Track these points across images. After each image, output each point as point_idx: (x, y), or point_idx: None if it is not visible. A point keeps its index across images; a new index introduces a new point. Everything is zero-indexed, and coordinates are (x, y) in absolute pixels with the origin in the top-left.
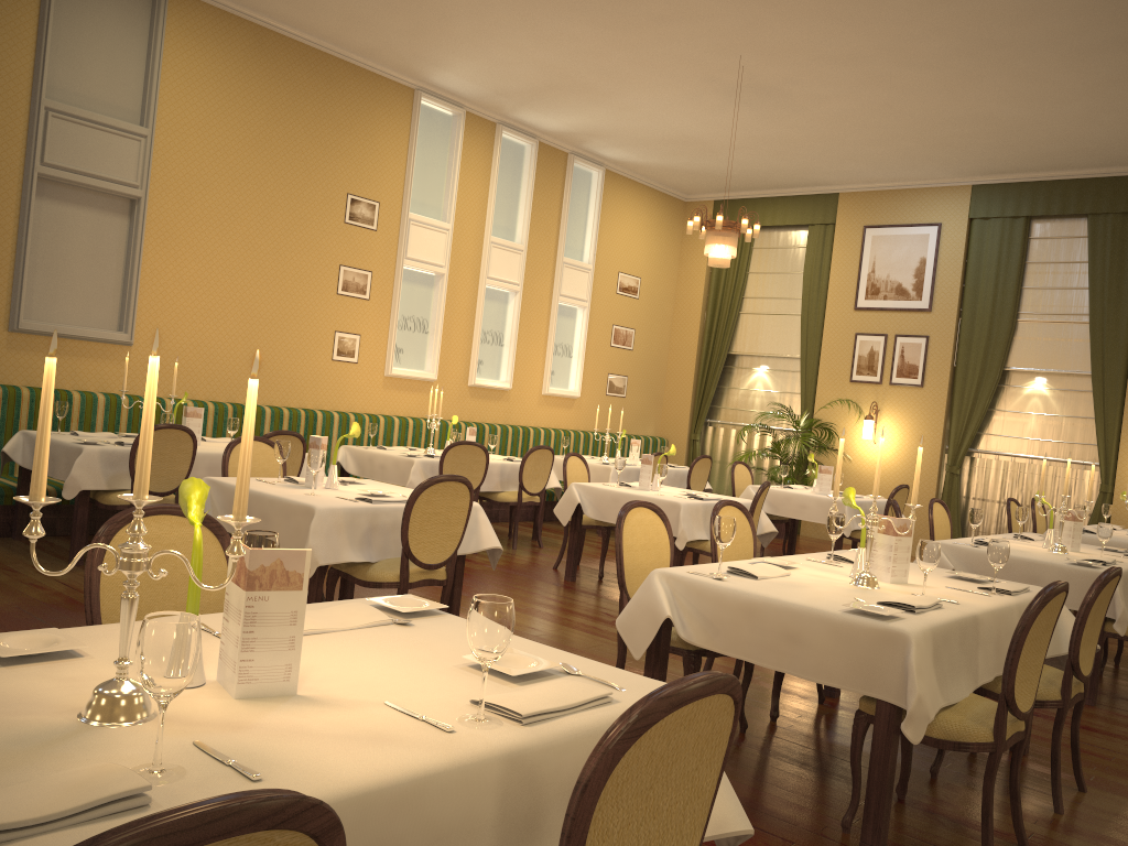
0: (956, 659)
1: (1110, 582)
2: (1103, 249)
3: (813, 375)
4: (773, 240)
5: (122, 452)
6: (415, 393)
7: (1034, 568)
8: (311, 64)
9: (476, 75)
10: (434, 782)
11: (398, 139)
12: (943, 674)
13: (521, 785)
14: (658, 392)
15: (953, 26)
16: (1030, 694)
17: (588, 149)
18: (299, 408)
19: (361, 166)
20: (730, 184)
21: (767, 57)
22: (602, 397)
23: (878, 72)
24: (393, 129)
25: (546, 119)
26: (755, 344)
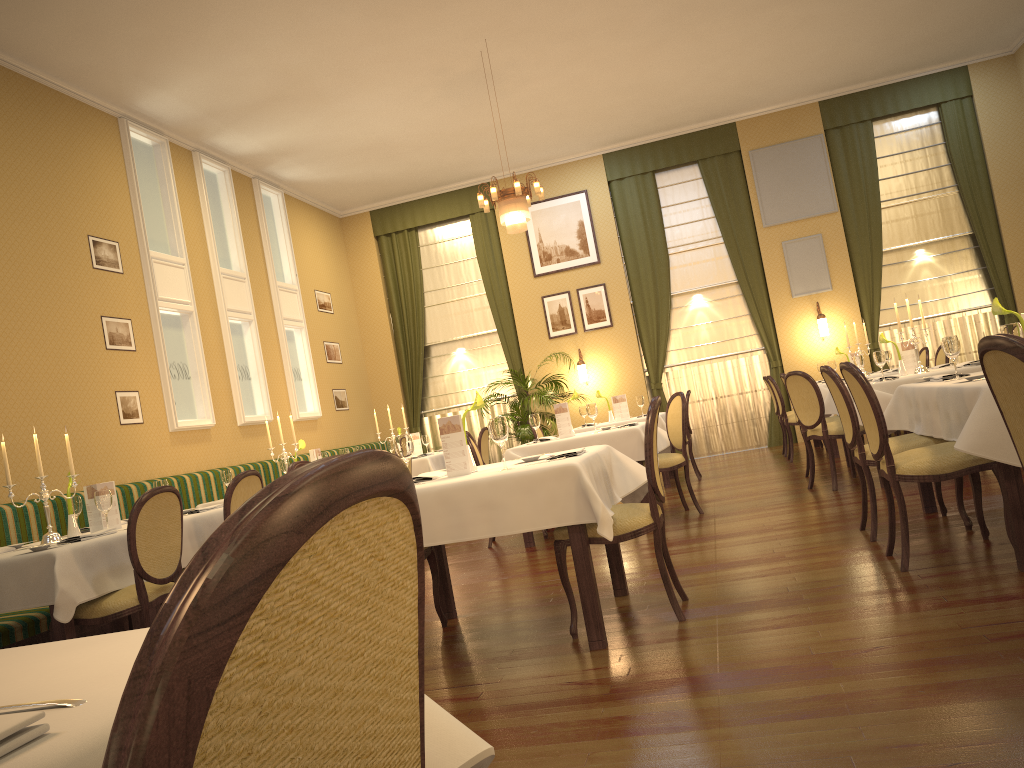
0: None
1: None
2: (717, 184)
3: (514, 342)
4: (438, 235)
5: (92, 545)
6: (199, 444)
7: None
8: (18, 91)
9: (196, 92)
10: None
11: (116, 172)
12: None
13: None
14: (368, 399)
15: None
16: None
17: (270, 171)
18: None
19: (93, 204)
20: (390, 191)
21: (507, 39)
22: (334, 413)
23: (591, 45)
24: (110, 161)
25: (245, 140)
26: (448, 330)
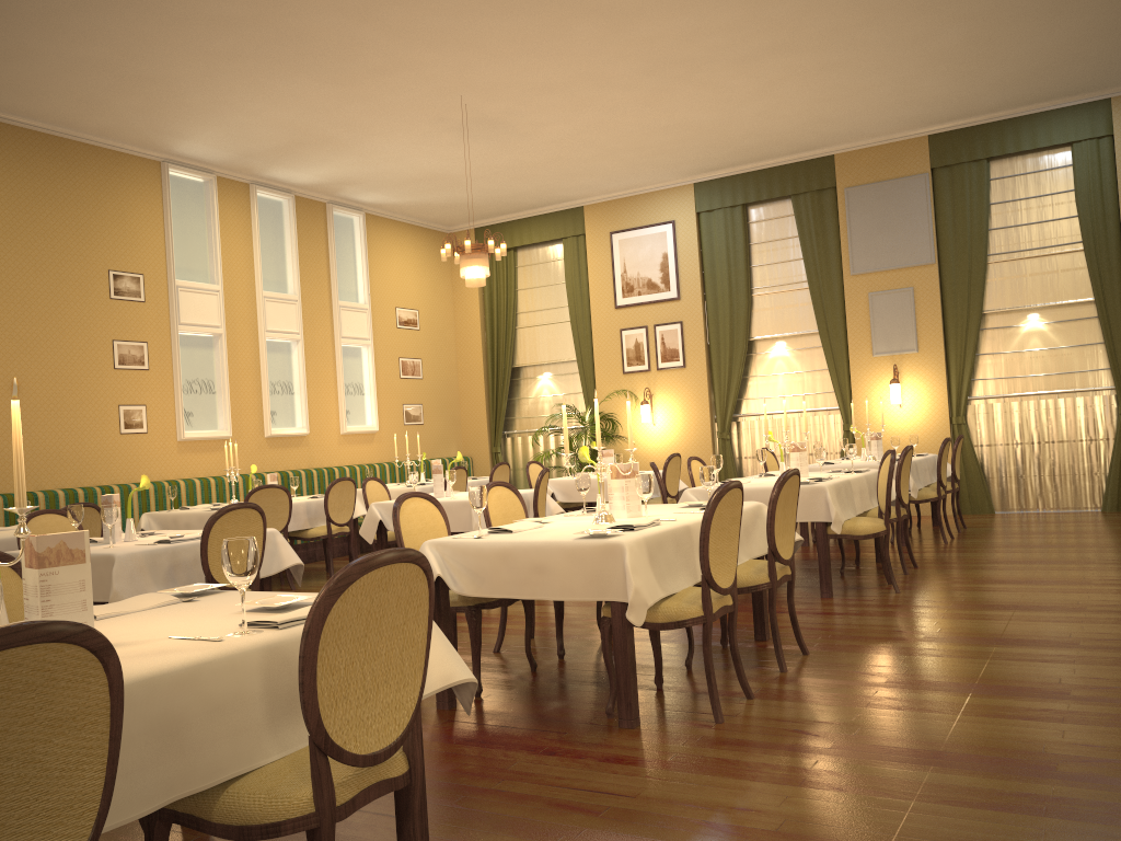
0: (673, 560)
1: (790, 481)
2: (808, 223)
3: (591, 373)
4: (534, 257)
5: None
6: (213, 453)
7: (767, 494)
8: (49, 150)
9: (219, 141)
10: (207, 668)
11: (152, 211)
12: (661, 573)
13: (281, 668)
14: (454, 414)
15: (634, 51)
16: (729, 574)
17: (345, 196)
18: (93, 486)
19: (119, 242)
20: (486, 211)
21: (485, 94)
22: (400, 427)
23: (584, 96)
24: (146, 202)
25: (298, 174)
26: (535, 354)
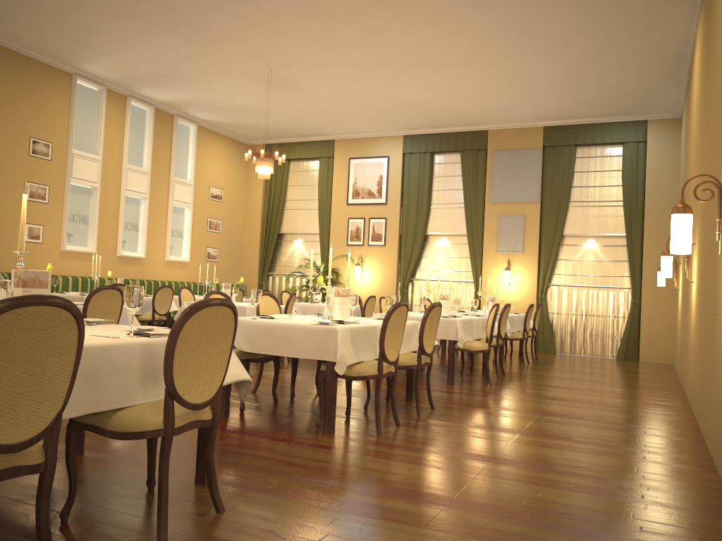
0: (364, 343)
1: (435, 308)
2: (468, 168)
3: (327, 242)
4: (300, 167)
5: None
6: (82, 261)
7: None
8: (1, 56)
9: (112, 66)
10: (113, 348)
11: (62, 104)
12: (357, 349)
13: (150, 356)
14: (238, 258)
15: (377, 51)
16: (395, 354)
17: (186, 112)
18: (3, 272)
19: (39, 120)
20: (274, 134)
21: (284, 63)
22: (203, 261)
23: (344, 73)
24: (59, 98)
25: (159, 94)
26: (293, 227)
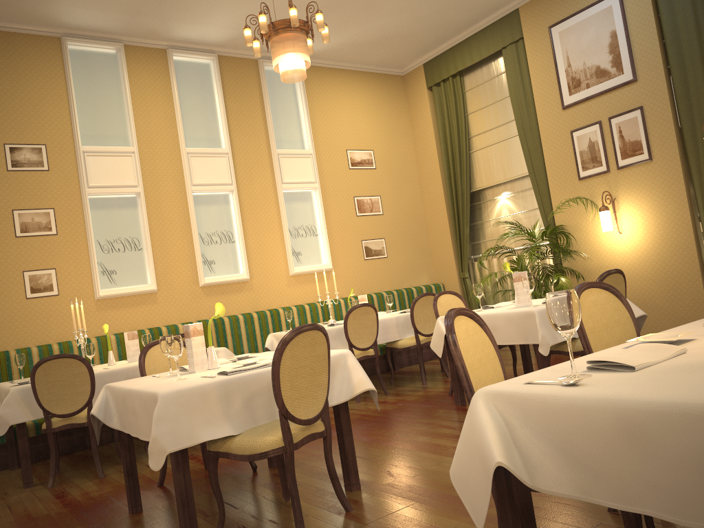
0: None
1: None
2: None
3: (544, 185)
4: (479, 77)
5: None
6: (138, 307)
7: None
8: None
9: None
10: None
11: (53, 84)
12: None
13: None
14: (423, 245)
15: None
16: None
17: None
18: None
19: (15, 117)
20: (423, 41)
21: None
22: (360, 262)
23: None
24: (45, 76)
25: (203, 28)
26: (489, 175)
